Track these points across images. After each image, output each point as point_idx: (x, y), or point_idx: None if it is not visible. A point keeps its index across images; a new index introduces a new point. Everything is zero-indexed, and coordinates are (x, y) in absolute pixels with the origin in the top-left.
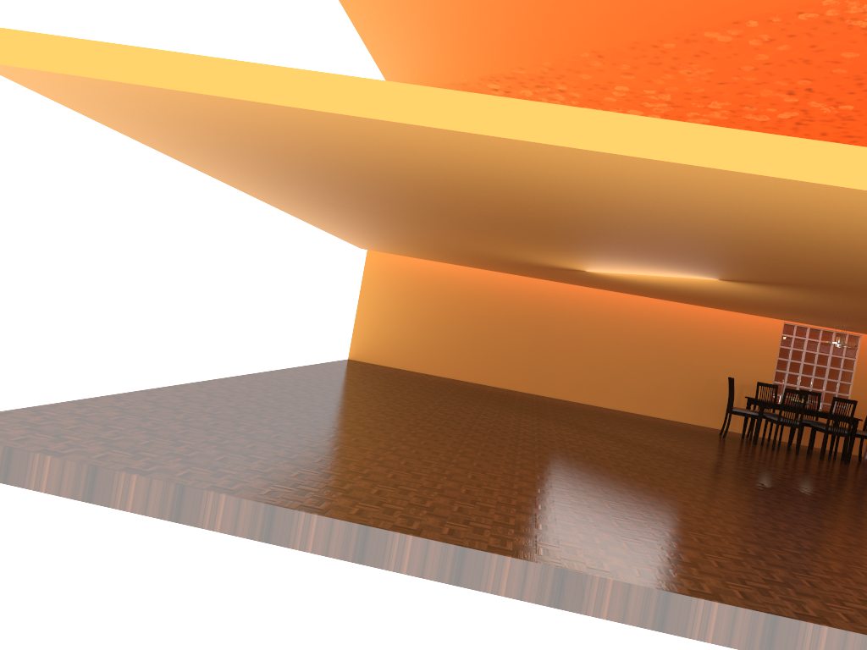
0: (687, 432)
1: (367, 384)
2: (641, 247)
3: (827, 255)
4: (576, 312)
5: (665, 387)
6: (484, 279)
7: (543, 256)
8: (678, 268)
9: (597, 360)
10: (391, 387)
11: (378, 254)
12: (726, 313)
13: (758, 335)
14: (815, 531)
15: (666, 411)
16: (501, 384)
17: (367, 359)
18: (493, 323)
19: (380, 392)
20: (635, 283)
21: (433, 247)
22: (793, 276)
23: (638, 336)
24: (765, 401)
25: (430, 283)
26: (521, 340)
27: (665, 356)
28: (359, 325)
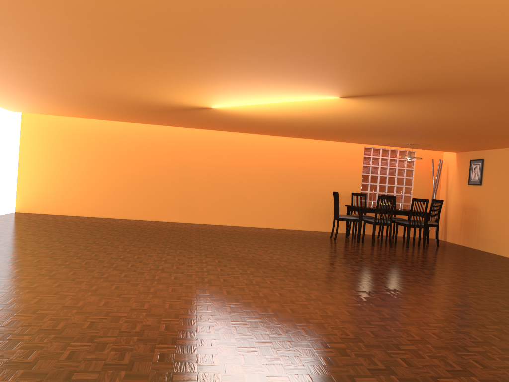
0: (308, 240)
1: (1, 241)
2: (269, 41)
3: None
4: (211, 153)
5: (285, 204)
6: (132, 132)
7: (165, 90)
8: (304, 84)
9: (231, 190)
10: (32, 239)
11: (32, 116)
12: (324, 143)
13: (347, 158)
14: None
15: (287, 223)
16: (156, 218)
17: (34, 210)
18: (143, 168)
19: (7, 249)
20: (257, 119)
21: (61, 95)
22: (435, 73)
23: (261, 167)
24: (363, 207)
25: (84, 138)
26: (169, 180)
27: (283, 181)
28: (22, 181)
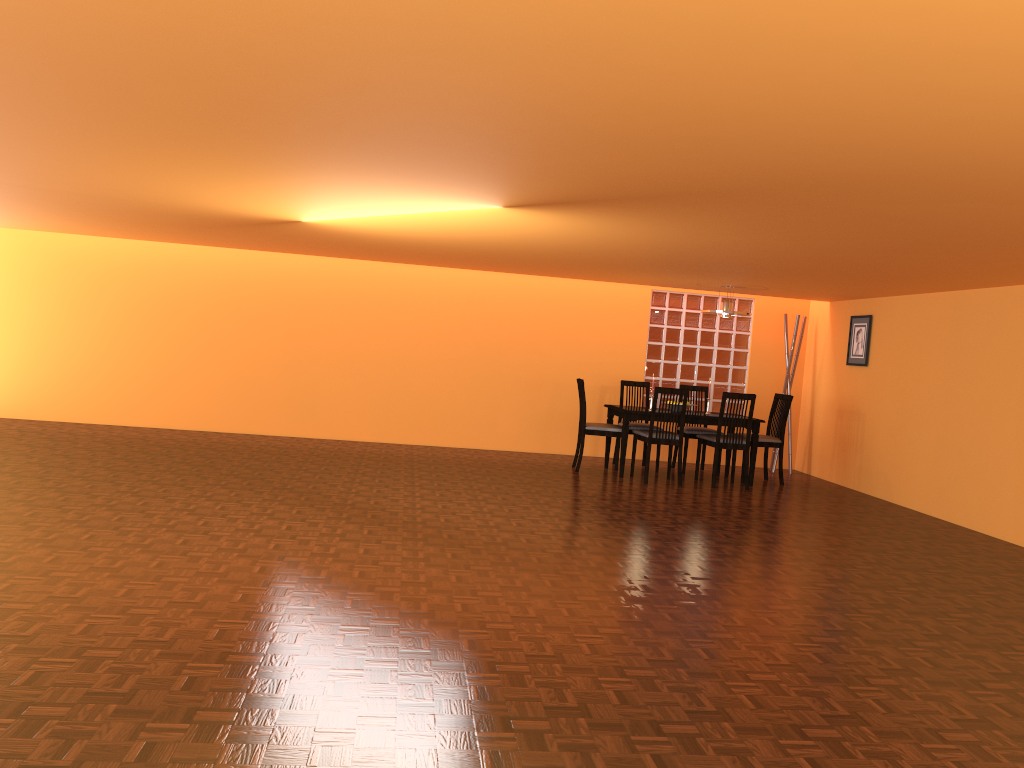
0: (521, 472)
1: None
2: (274, 118)
3: (645, 55)
4: (349, 302)
5: (495, 402)
6: (195, 261)
7: (189, 192)
8: (414, 185)
9: (389, 374)
10: None
11: (2, 232)
12: (572, 283)
13: (618, 312)
14: (682, 752)
15: (500, 439)
16: (243, 428)
17: (8, 412)
18: (217, 332)
19: None
20: (403, 241)
21: (18, 198)
22: (613, 170)
23: (448, 330)
24: (631, 410)
25: (103, 274)
26: (268, 354)
27: (491, 356)
28: None
